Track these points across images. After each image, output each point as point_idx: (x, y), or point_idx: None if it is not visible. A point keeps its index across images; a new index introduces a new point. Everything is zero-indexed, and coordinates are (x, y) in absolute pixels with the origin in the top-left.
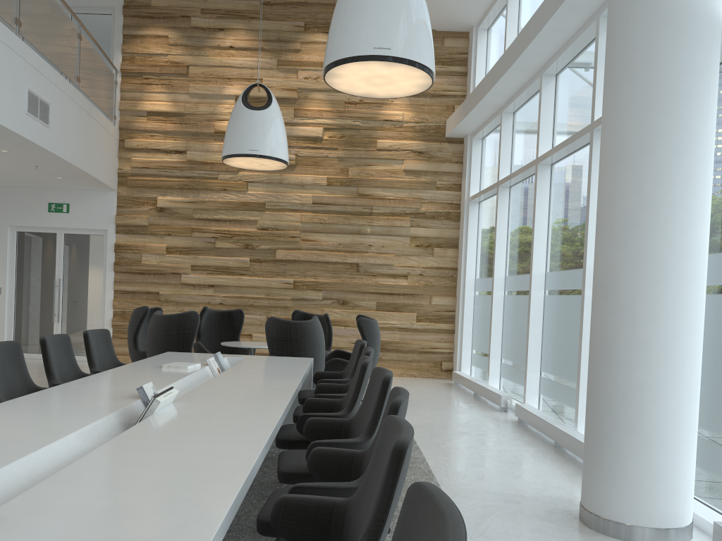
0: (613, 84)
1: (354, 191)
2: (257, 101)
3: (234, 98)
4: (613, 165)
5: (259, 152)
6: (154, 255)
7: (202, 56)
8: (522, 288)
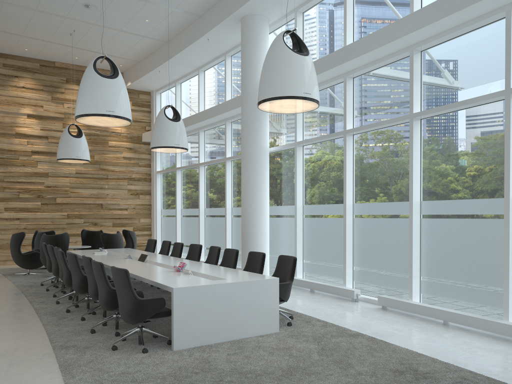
0: (245, 163)
1: (98, 167)
2: (40, 117)
3: (26, 115)
4: (246, 185)
5: (81, 157)
6: None
7: (5, 90)
8: (192, 214)
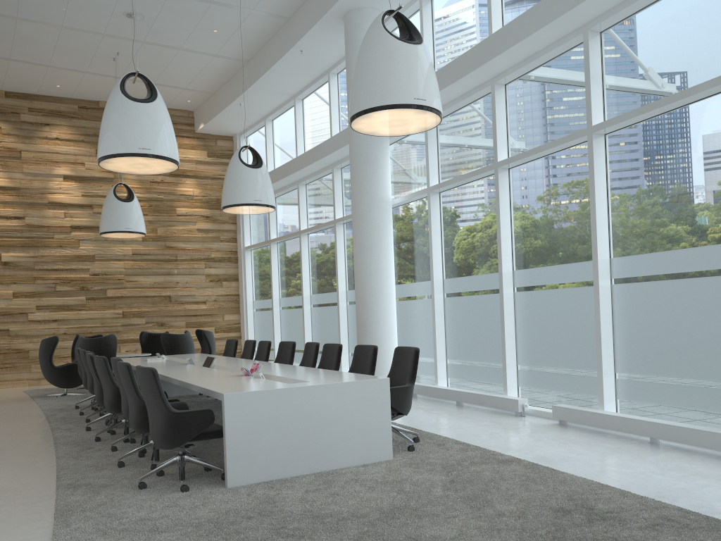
0: (357, 222)
1: (162, 244)
2: (81, 179)
3: (62, 176)
4: (360, 254)
5: (132, 229)
6: (2, 300)
7: (32, 144)
8: (294, 304)
